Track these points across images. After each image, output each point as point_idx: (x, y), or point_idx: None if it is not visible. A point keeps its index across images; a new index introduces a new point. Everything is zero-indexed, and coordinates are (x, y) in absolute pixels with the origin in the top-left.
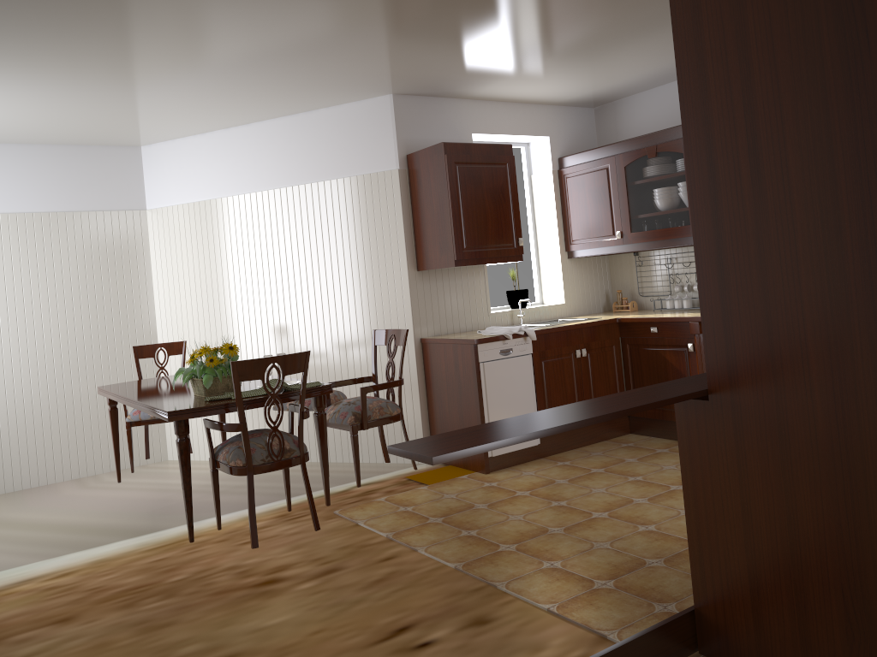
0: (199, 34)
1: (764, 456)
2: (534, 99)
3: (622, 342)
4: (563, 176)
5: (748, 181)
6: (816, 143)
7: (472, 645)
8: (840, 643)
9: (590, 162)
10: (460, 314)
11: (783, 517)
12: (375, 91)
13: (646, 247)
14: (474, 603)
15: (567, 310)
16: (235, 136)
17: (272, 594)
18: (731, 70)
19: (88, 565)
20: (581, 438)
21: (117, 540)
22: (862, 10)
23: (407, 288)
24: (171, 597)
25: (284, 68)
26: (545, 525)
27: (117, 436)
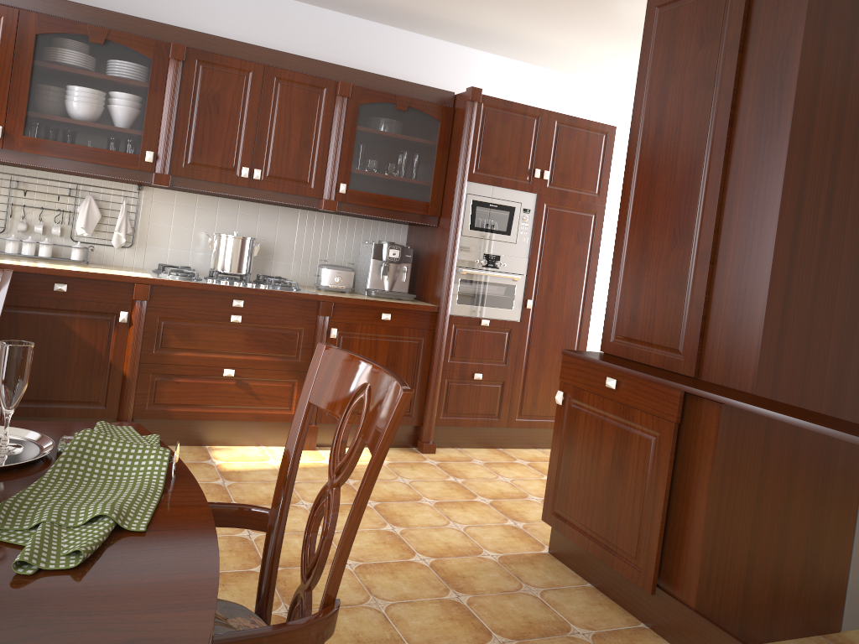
0: None
1: (782, 449)
2: None
3: None
4: None
5: (821, 220)
6: None
7: None
8: (797, 584)
9: None
10: None
11: (783, 497)
12: None
13: (47, 164)
14: None
15: None
16: None
17: None
18: (831, 124)
19: None
20: None
21: None
22: None
23: None
24: None
25: None
26: None
27: None
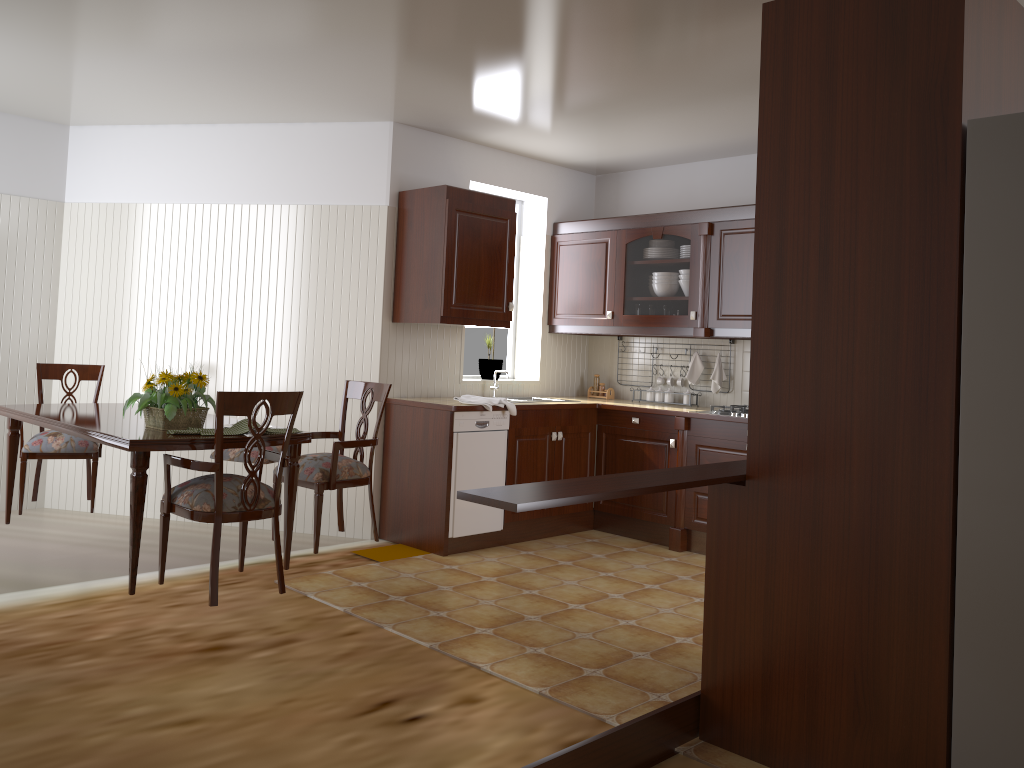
0: (214, 17)
1: (795, 543)
2: (540, 155)
3: (598, 430)
4: (557, 243)
5: (815, 278)
6: (886, 253)
7: (466, 722)
8: (846, 726)
9: (589, 233)
10: (430, 377)
11: (805, 603)
12: (376, 115)
13: (637, 332)
14: (459, 682)
15: (540, 388)
16: (195, 135)
17: (224, 660)
18: (813, 171)
19: None
20: (544, 528)
21: (6, 591)
22: (944, 140)
23: (378, 340)
24: (98, 657)
25: (290, 71)
26: (520, 612)
27: (14, 468)
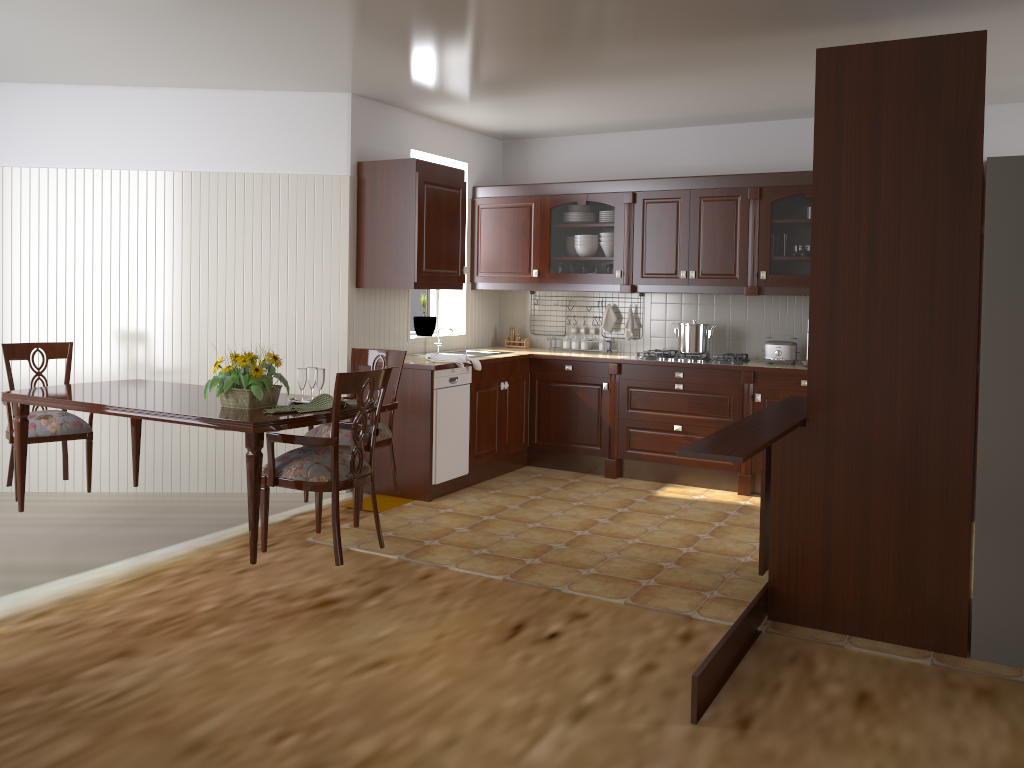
0: (263, 6)
1: (848, 467)
2: (466, 124)
3: (531, 377)
4: (478, 206)
5: (864, 269)
6: (923, 251)
7: (593, 632)
8: (891, 594)
9: (512, 198)
10: (386, 337)
11: (858, 510)
12: (340, 87)
13: (563, 289)
14: (556, 603)
15: (466, 341)
16: (133, 98)
17: (346, 612)
18: (862, 186)
19: (60, 604)
20: (495, 468)
21: (56, 577)
22: (969, 171)
23: (345, 305)
24: (229, 624)
25: (291, 50)
26: (544, 542)
27: (25, 455)
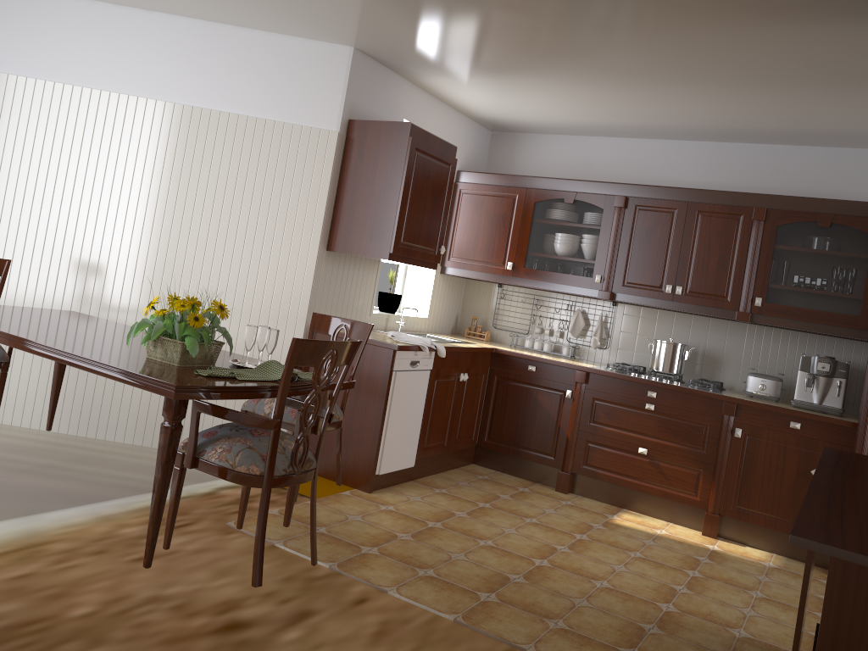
0: None
1: None
2: (461, 105)
3: (490, 372)
4: (460, 190)
5: None
6: None
7: None
8: None
9: (496, 186)
10: (349, 307)
11: None
12: (343, 37)
13: (536, 286)
14: None
15: (427, 325)
16: (127, 19)
17: (255, 646)
18: None
19: None
20: (441, 463)
21: None
22: None
23: (312, 267)
24: (101, 644)
25: None
26: (499, 570)
27: None
